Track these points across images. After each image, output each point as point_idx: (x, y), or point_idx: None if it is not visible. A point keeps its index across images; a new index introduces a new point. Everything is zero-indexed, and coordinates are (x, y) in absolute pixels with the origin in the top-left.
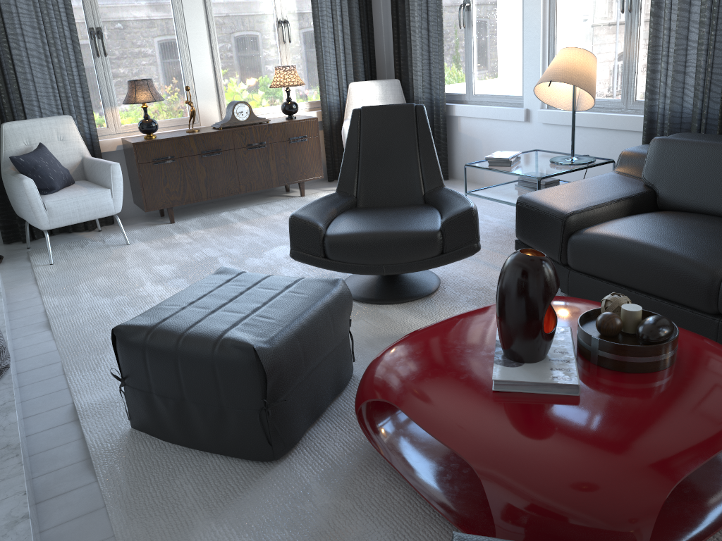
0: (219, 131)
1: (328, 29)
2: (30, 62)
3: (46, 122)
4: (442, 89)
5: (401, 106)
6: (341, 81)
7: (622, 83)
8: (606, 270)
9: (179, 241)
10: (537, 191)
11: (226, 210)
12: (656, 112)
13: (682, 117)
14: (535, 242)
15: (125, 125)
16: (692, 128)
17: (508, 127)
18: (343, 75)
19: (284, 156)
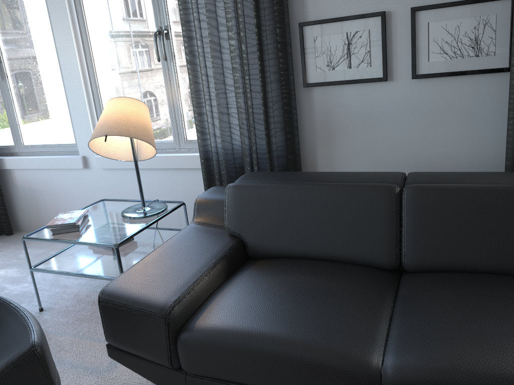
0: None
1: None
2: None
3: None
4: None
5: None
6: None
7: (171, 125)
8: (235, 374)
9: None
10: (122, 277)
11: None
12: (210, 150)
13: (234, 153)
14: (134, 347)
15: None
16: (244, 162)
17: (68, 175)
18: None
19: None
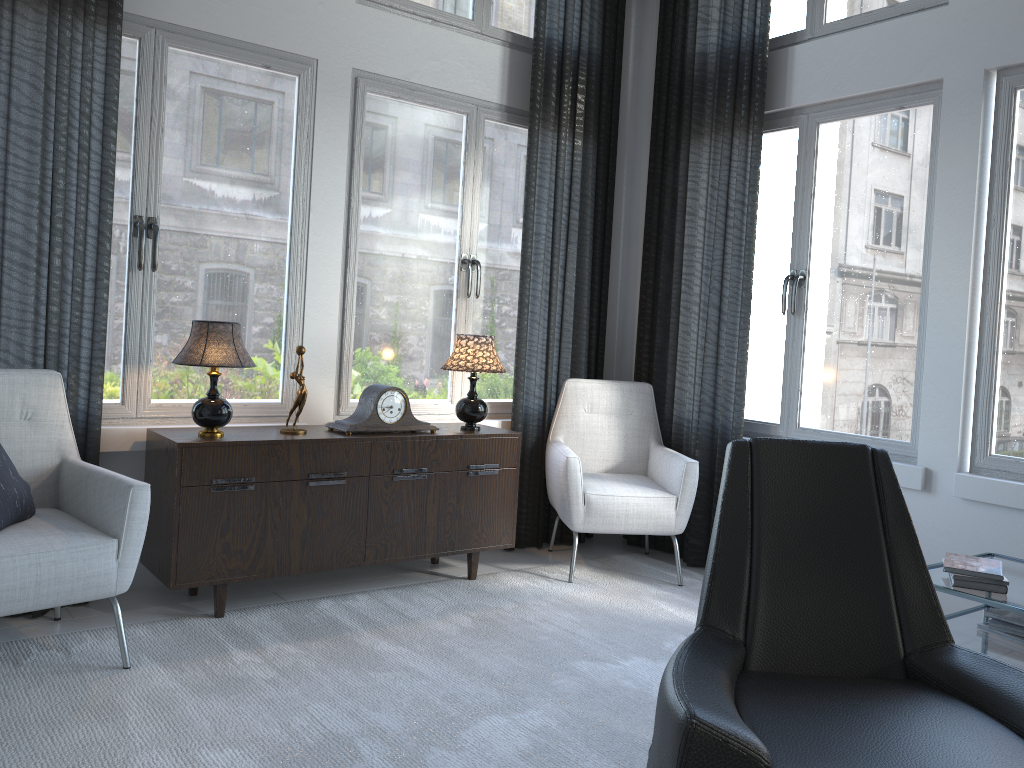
0: (348, 438)
1: (542, 285)
2: (4, 257)
3: (5, 378)
4: (739, 411)
5: (841, 448)
6: (551, 374)
7: None
8: None
9: (246, 674)
10: None
11: (326, 594)
12: None
13: None
14: None
15: (159, 402)
16: None
17: None
18: (553, 365)
19: (454, 499)
